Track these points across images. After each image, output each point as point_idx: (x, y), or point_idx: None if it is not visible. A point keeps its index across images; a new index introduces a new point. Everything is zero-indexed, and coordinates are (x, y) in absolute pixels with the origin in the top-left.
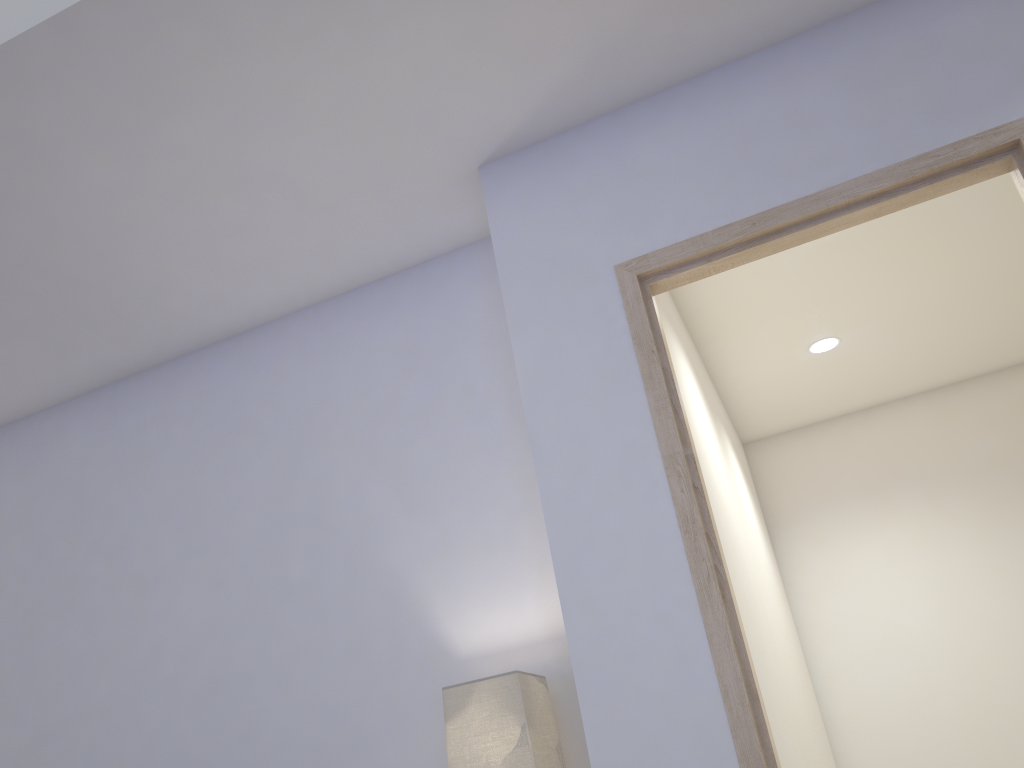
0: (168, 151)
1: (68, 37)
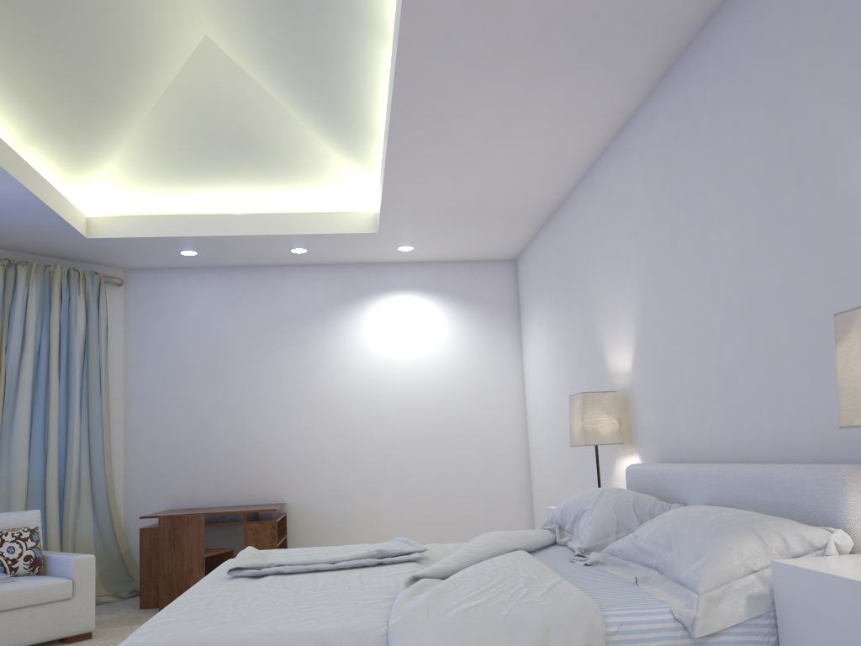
0: None
1: None
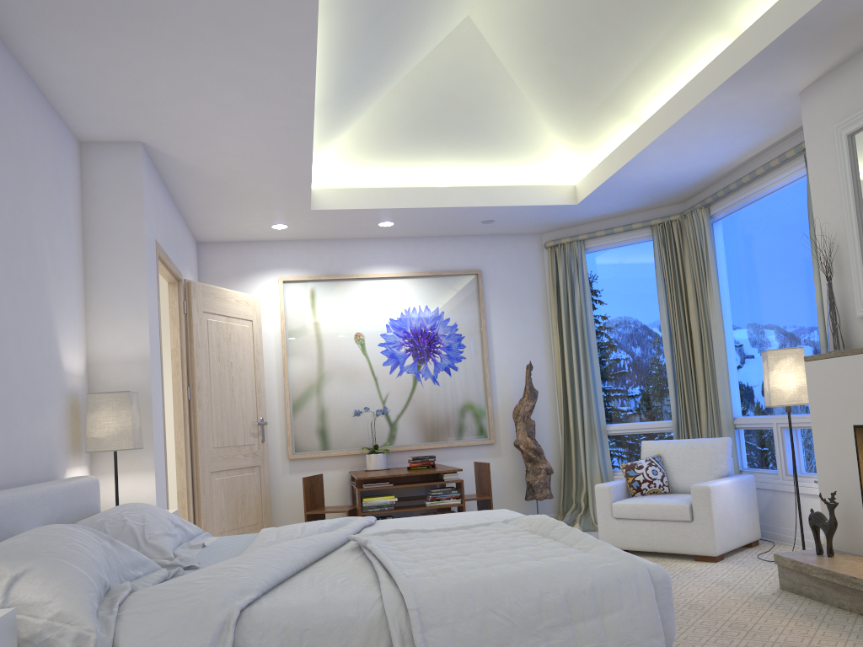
0: (223, 87)
1: (304, 94)
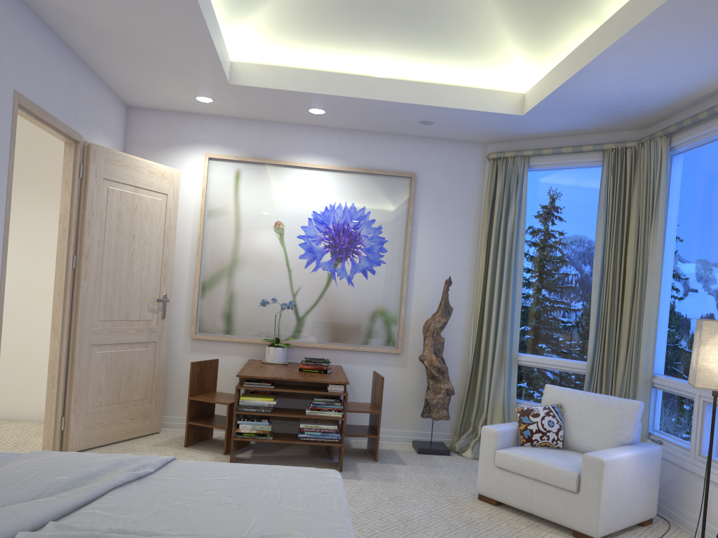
0: None
1: None
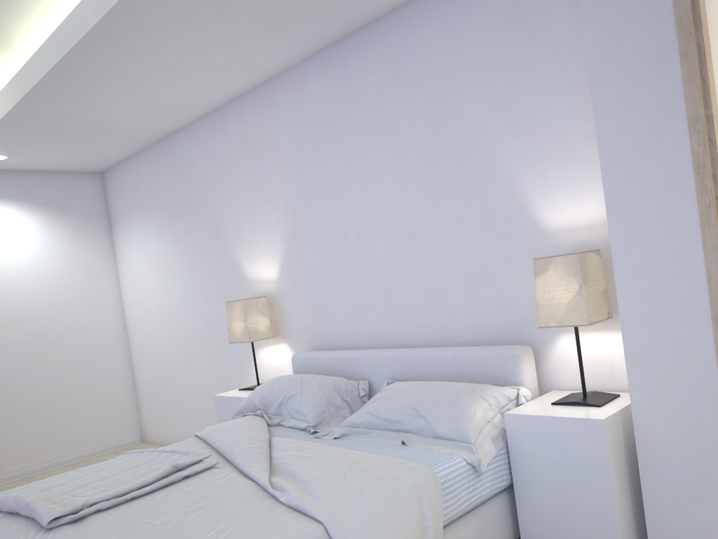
0: None
1: None
